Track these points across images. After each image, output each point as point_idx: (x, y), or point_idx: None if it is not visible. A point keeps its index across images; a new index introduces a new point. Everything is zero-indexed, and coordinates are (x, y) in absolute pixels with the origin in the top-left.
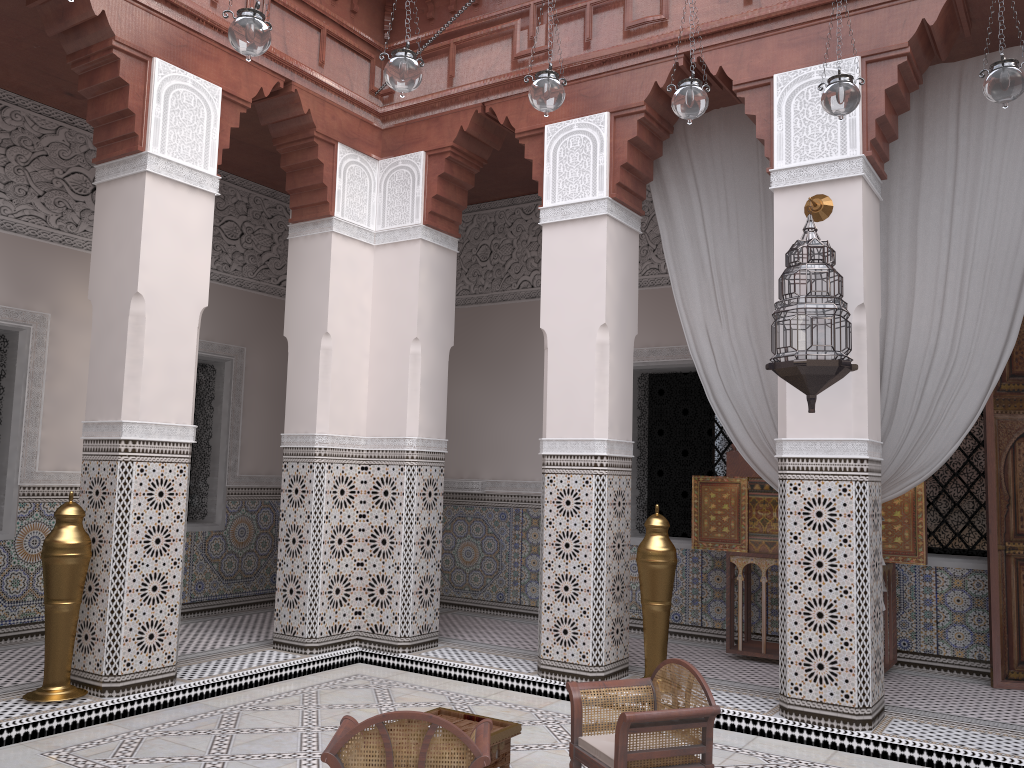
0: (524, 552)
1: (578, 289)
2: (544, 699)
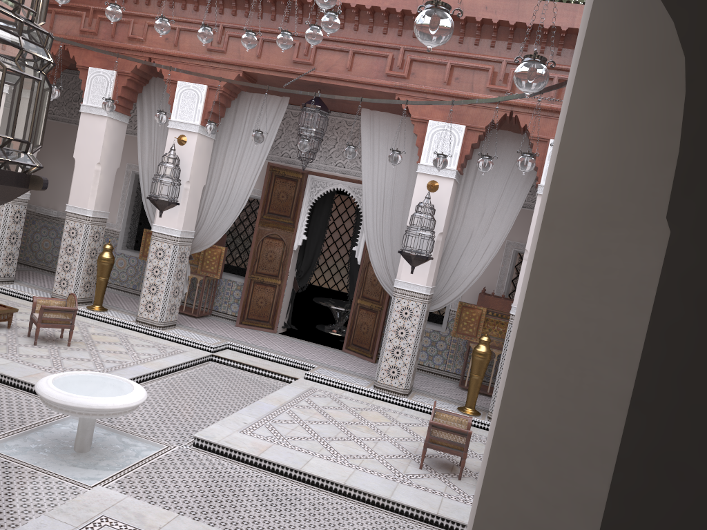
0: None
1: (91, 145)
2: None
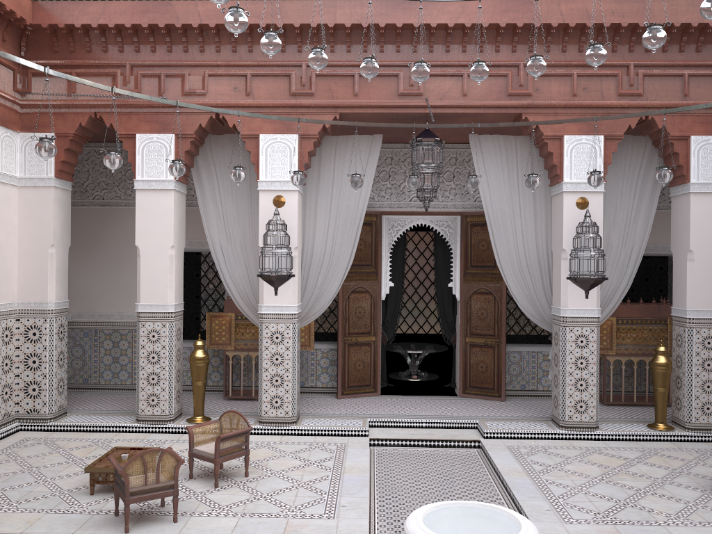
0: (101, 354)
1: (158, 226)
2: (143, 434)
